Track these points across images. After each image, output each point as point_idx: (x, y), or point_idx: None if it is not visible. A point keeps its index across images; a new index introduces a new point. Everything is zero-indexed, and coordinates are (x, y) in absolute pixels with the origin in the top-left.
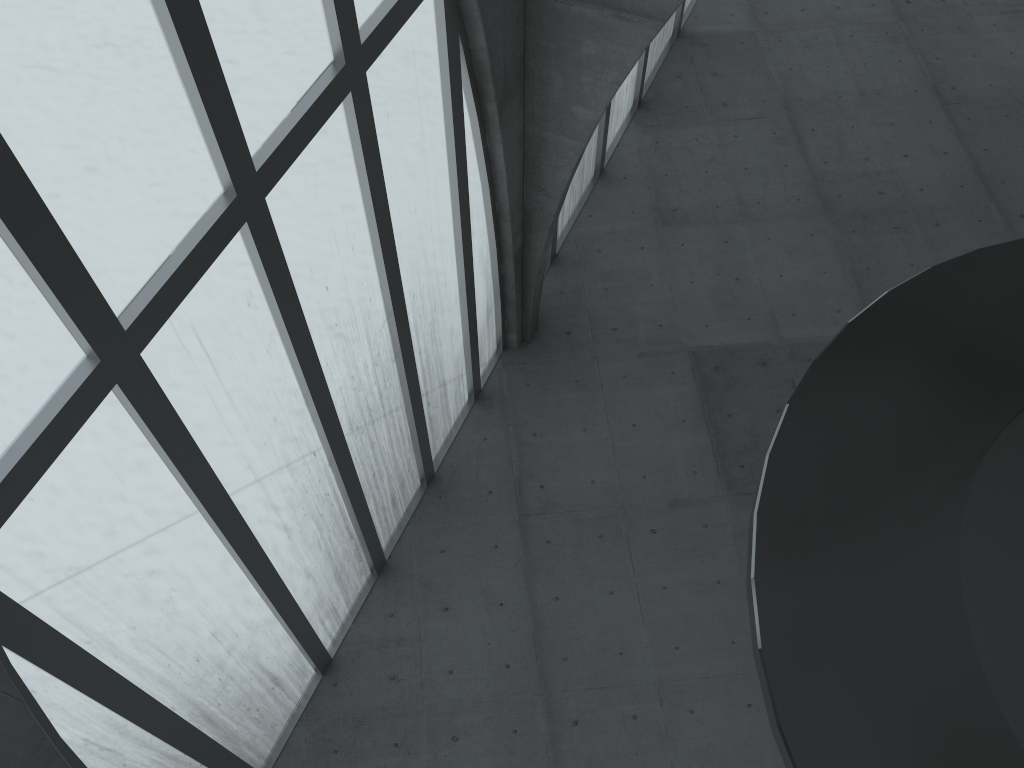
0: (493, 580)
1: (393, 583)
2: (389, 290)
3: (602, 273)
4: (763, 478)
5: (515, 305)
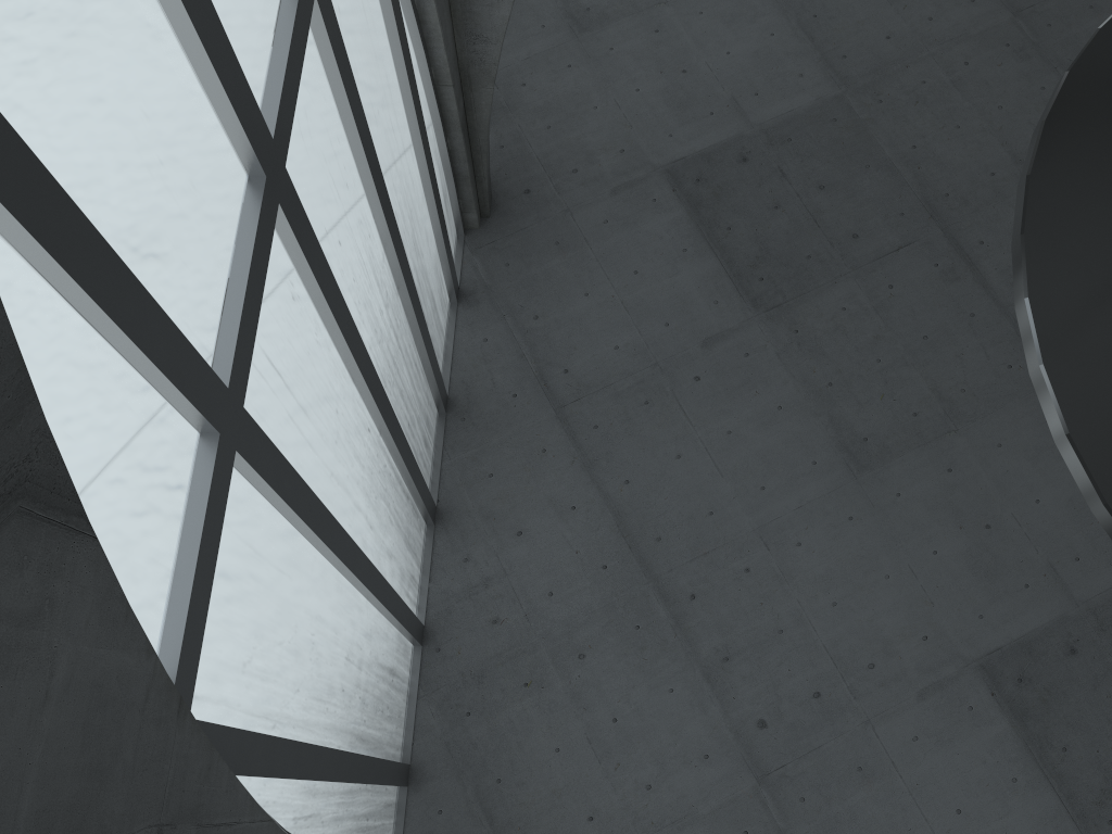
0: (555, 486)
1: (453, 526)
2: (385, 218)
3: (537, 110)
4: (1033, 325)
5: (470, 180)
